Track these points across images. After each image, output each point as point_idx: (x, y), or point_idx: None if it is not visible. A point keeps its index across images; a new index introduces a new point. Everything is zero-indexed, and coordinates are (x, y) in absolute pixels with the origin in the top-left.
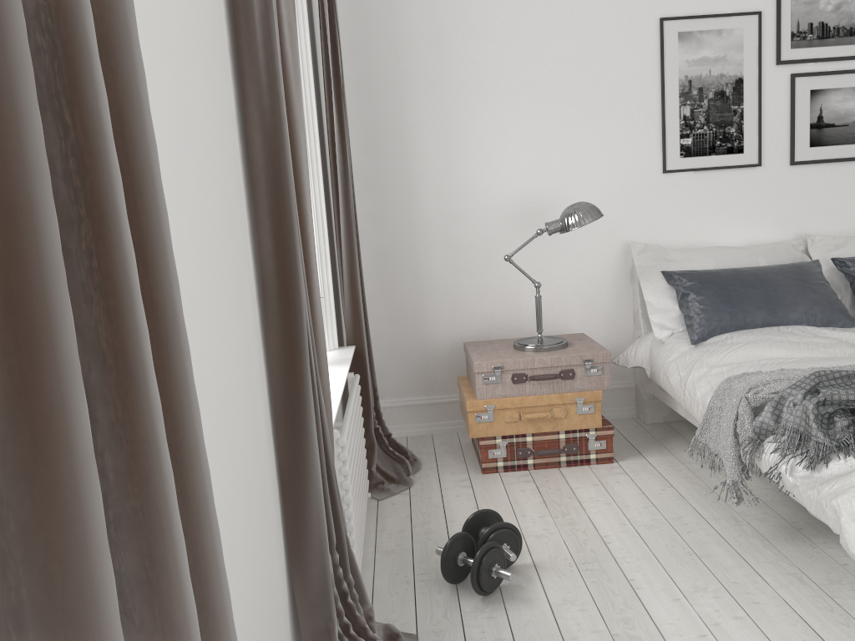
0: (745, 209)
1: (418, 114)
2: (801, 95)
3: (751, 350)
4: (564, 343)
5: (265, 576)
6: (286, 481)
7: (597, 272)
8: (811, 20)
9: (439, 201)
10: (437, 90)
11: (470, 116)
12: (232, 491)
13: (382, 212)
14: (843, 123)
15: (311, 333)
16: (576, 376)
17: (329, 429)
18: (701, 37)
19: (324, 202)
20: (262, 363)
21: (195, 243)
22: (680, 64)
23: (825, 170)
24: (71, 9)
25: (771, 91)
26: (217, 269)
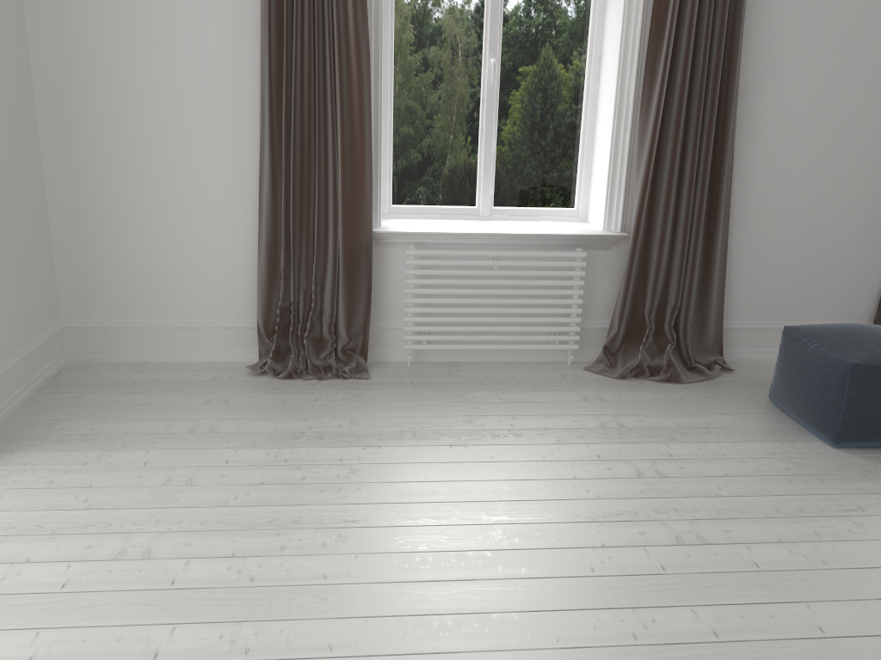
0: None
1: None
2: None
3: None
4: None
5: (850, 253)
6: None
7: None
8: None
9: None
10: None
11: None
12: (827, 204)
13: None
14: None
15: None
16: None
17: None
18: None
19: None
20: None
21: (835, 115)
22: None
23: None
24: (700, 76)
25: None
26: (856, 127)
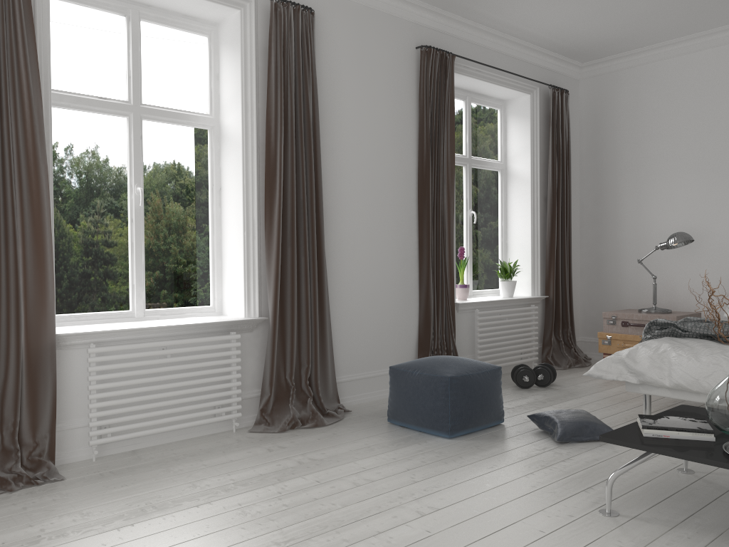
0: None
1: (624, 184)
2: None
3: None
4: (662, 311)
5: (397, 318)
6: (420, 303)
7: (727, 278)
8: None
9: (632, 231)
10: (635, 170)
11: (652, 184)
12: (381, 286)
13: (602, 235)
14: None
15: (444, 264)
16: None
17: (452, 298)
18: None
19: (539, 228)
20: (416, 267)
21: (376, 228)
22: None
23: None
24: (303, 200)
25: None
26: (388, 236)
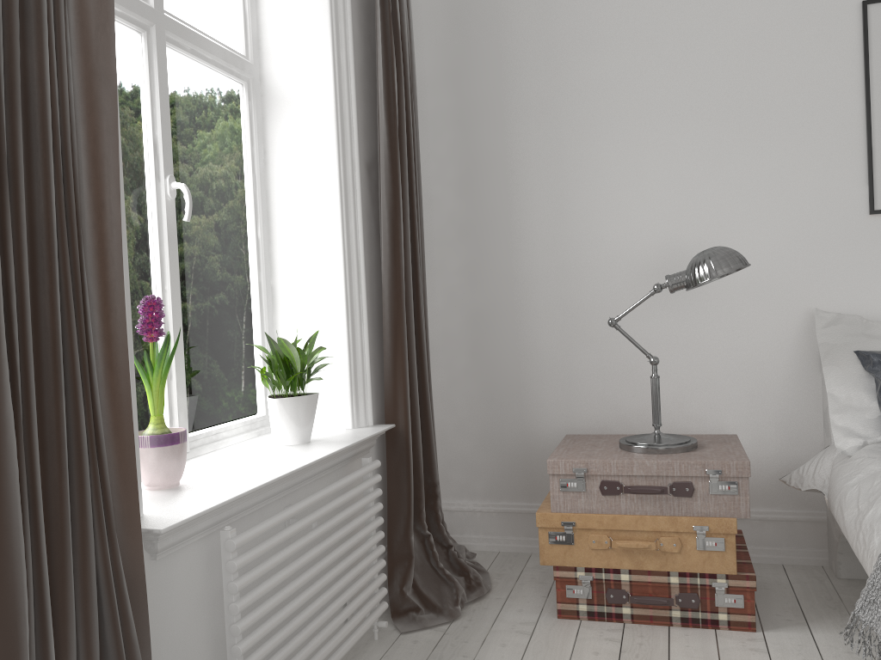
0: None
1: (526, 147)
2: None
3: None
4: (688, 444)
5: None
6: None
7: (767, 352)
8: None
9: (549, 253)
10: (550, 117)
11: (591, 146)
12: None
13: (479, 266)
14: None
15: (85, 374)
16: (696, 492)
17: (132, 522)
18: None
19: (362, 242)
20: None
21: None
22: None
23: None
24: None
25: None
26: None
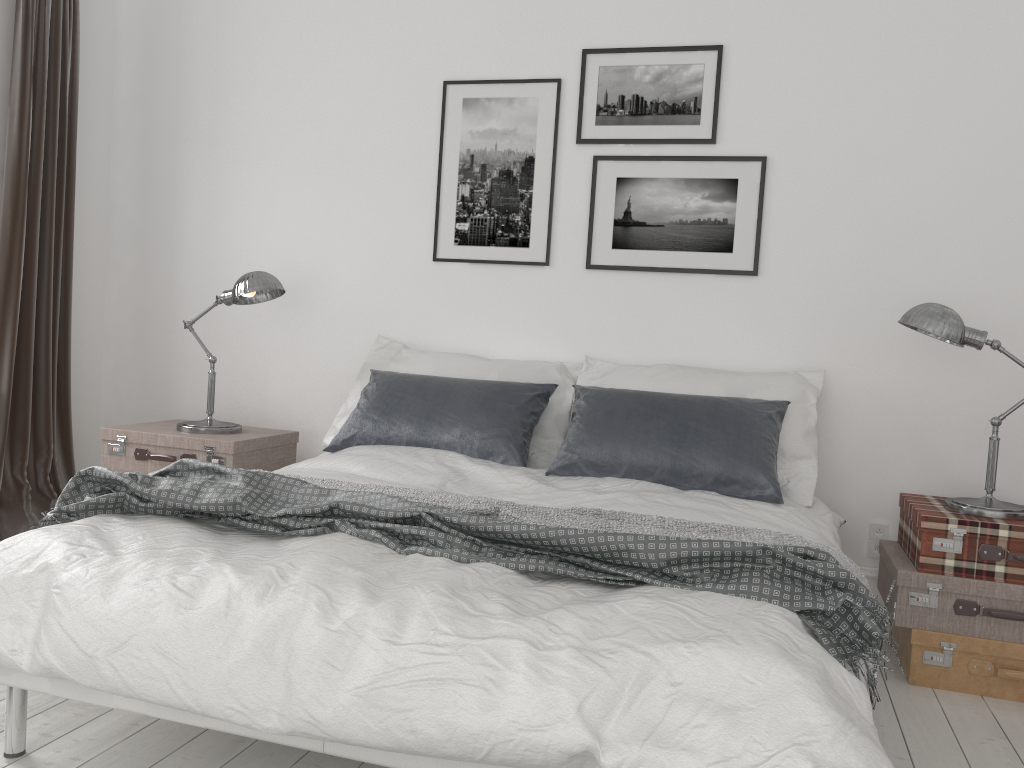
0: (527, 317)
1: (191, 170)
2: (604, 183)
3: (340, 462)
4: (219, 428)
5: None
6: None
7: (352, 368)
8: (622, 92)
9: (200, 265)
10: (212, 146)
11: (239, 176)
12: None
13: (147, 270)
14: (657, 223)
15: None
16: None
17: None
18: (489, 105)
19: None
20: None
21: None
22: (463, 135)
23: (631, 280)
24: None
25: (569, 175)
26: None
